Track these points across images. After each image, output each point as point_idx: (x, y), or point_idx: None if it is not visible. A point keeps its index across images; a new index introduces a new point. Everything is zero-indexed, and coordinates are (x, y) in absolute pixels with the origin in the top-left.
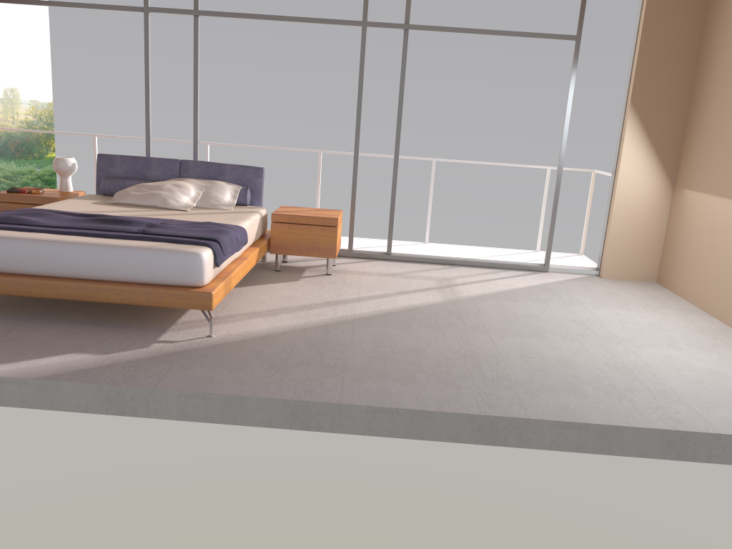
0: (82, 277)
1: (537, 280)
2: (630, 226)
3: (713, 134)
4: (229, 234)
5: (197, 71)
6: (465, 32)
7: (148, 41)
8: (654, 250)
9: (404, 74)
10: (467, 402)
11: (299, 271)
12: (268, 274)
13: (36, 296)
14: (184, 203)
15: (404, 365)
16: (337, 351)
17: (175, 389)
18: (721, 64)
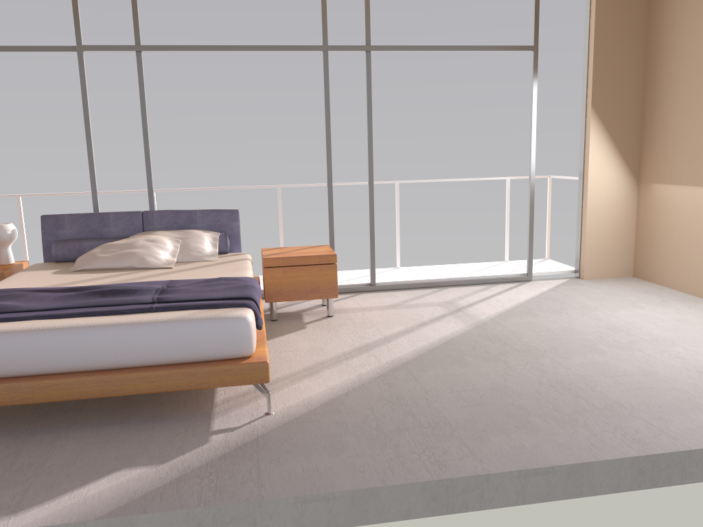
0: (100, 368)
1: (532, 290)
2: (604, 225)
3: (680, 128)
4: (255, 289)
5: (145, 112)
6: (427, 50)
7: (85, 83)
8: (627, 246)
9: (370, 97)
10: (613, 442)
11: (298, 317)
12: (267, 325)
13: (41, 401)
14: (165, 259)
15: (507, 409)
16: (423, 405)
17: (288, 496)
18: (678, 62)
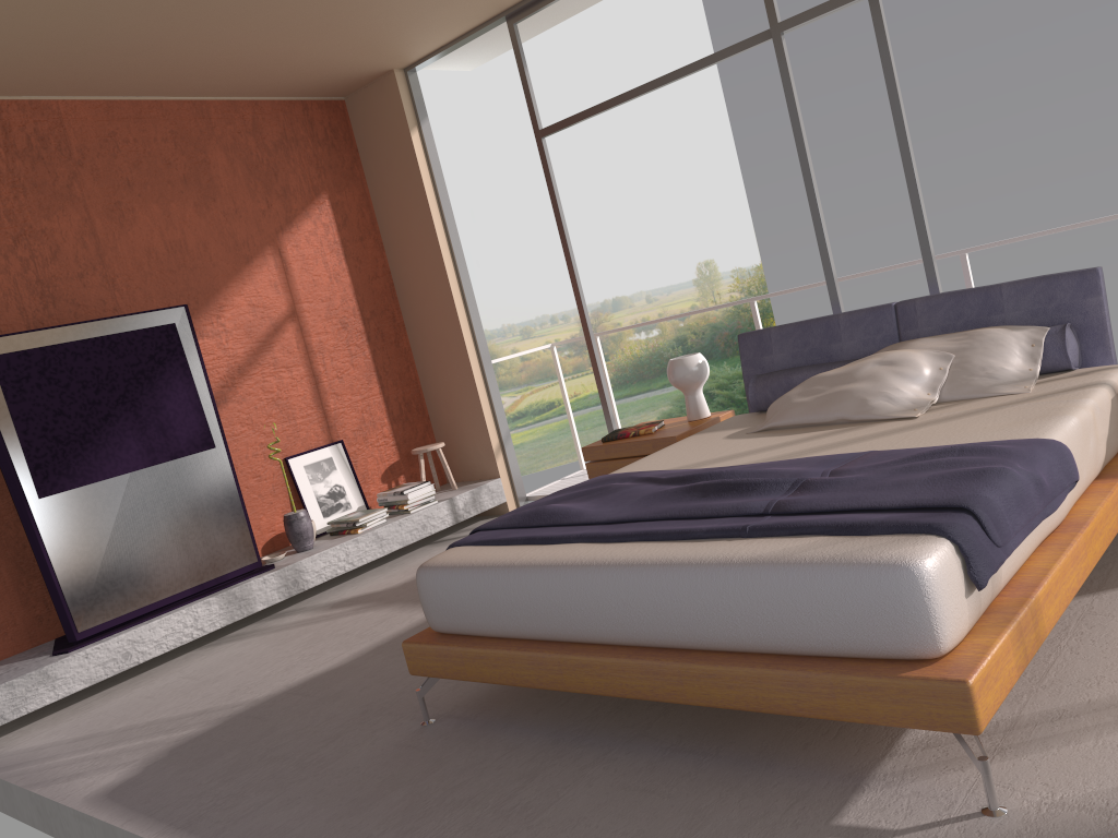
0: (651, 644)
1: None
2: None
3: None
4: (1008, 478)
5: (899, 108)
6: None
7: (790, 88)
8: None
9: None
10: None
11: None
12: None
13: (573, 690)
14: (909, 399)
15: None
16: None
17: None
18: None
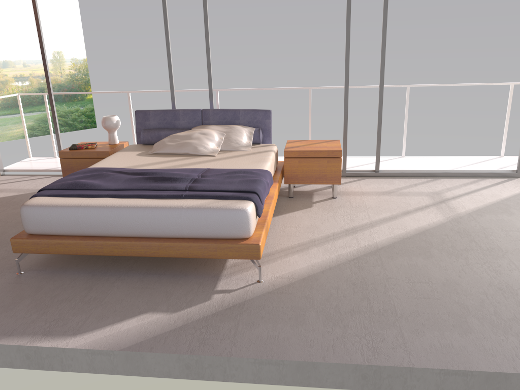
0: (144, 236)
1: (516, 187)
2: None
3: None
4: (263, 183)
5: (208, 32)
6: None
7: (166, 11)
8: None
9: (386, 15)
10: None
11: (309, 196)
12: (284, 201)
13: (107, 255)
14: (211, 148)
15: (450, 307)
16: (379, 292)
17: (249, 357)
18: None
